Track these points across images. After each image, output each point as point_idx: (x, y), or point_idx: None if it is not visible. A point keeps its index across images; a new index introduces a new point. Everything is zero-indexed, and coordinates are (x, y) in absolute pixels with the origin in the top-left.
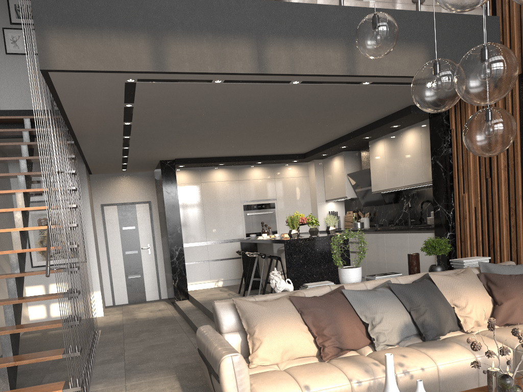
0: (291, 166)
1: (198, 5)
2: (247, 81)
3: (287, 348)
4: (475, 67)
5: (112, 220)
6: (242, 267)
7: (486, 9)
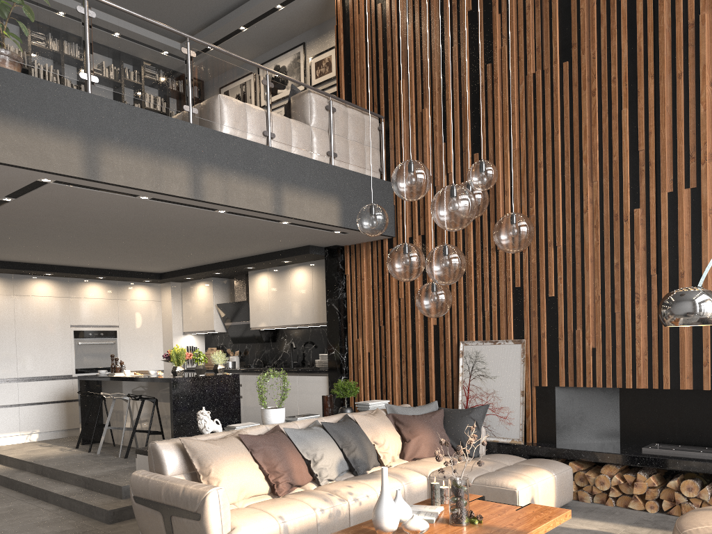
0: (140, 286)
1: (138, 117)
2: (174, 202)
3: (243, 487)
4: (444, 260)
5: None
6: (80, 413)
7: (383, 174)
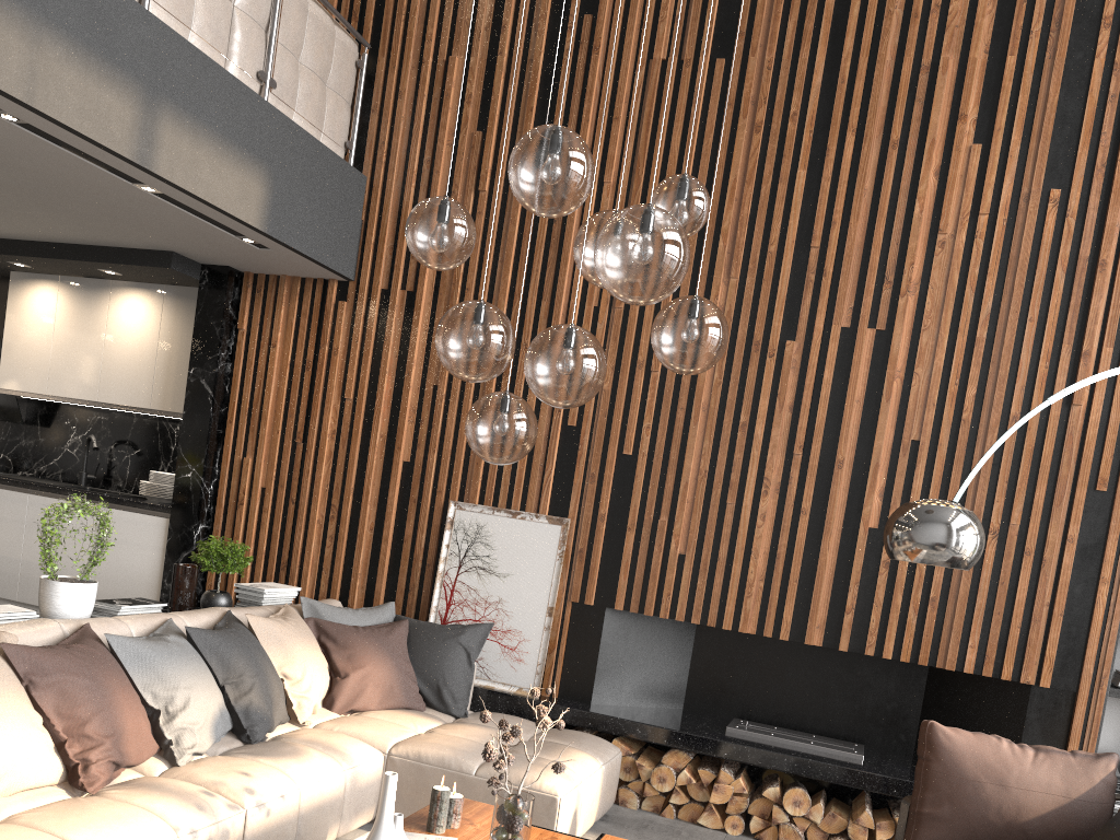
0: None
1: None
2: None
3: (3, 770)
4: (574, 358)
5: None
6: None
7: (351, 155)
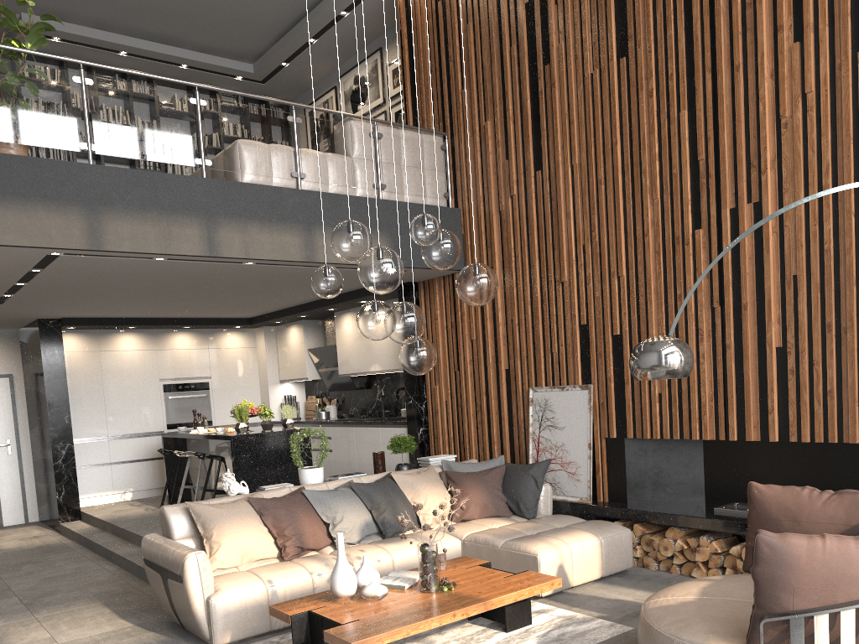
0: (232, 332)
1: (141, 180)
2: (194, 260)
3: (247, 550)
4: (395, 320)
5: None
6: (166, 471)
7: (449, 199)
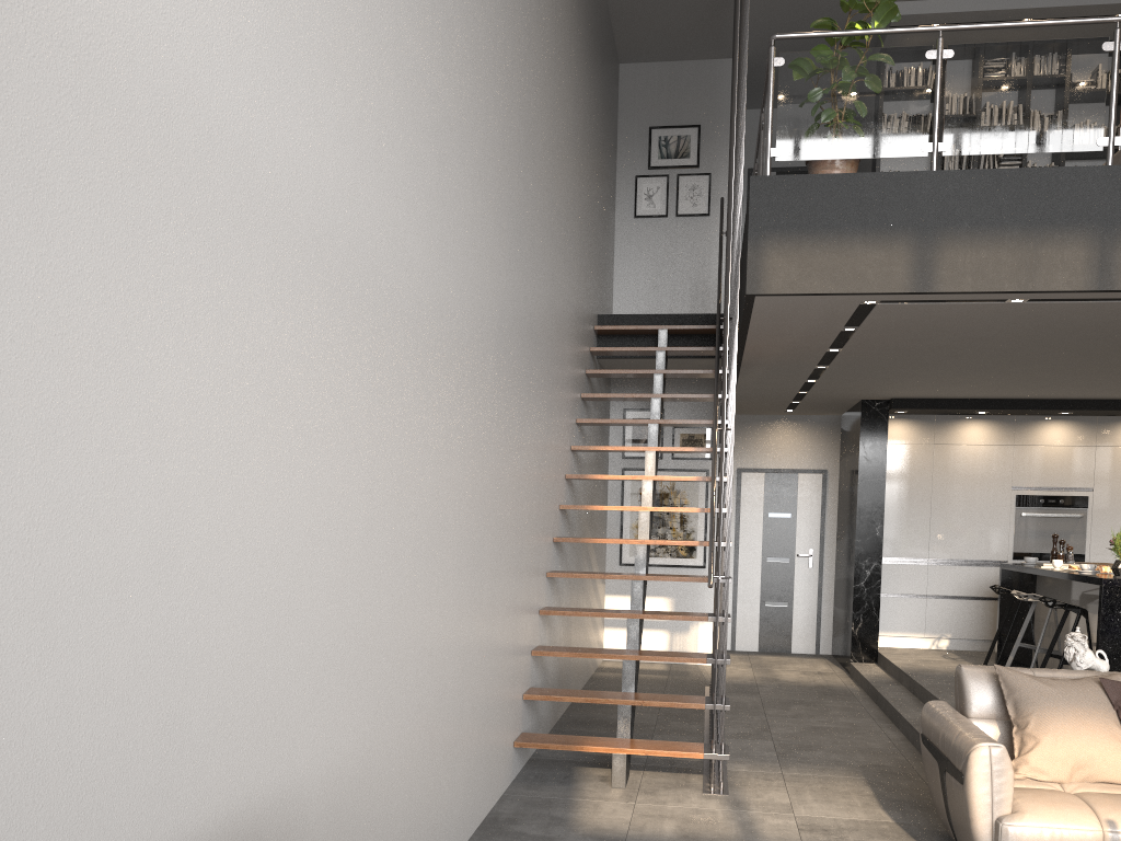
0: None
1: (1003, 183)
2: (1072, 299)
3: (1082, 762)
4: None
5: (752, 498)
6: (998, 618)
7: None
